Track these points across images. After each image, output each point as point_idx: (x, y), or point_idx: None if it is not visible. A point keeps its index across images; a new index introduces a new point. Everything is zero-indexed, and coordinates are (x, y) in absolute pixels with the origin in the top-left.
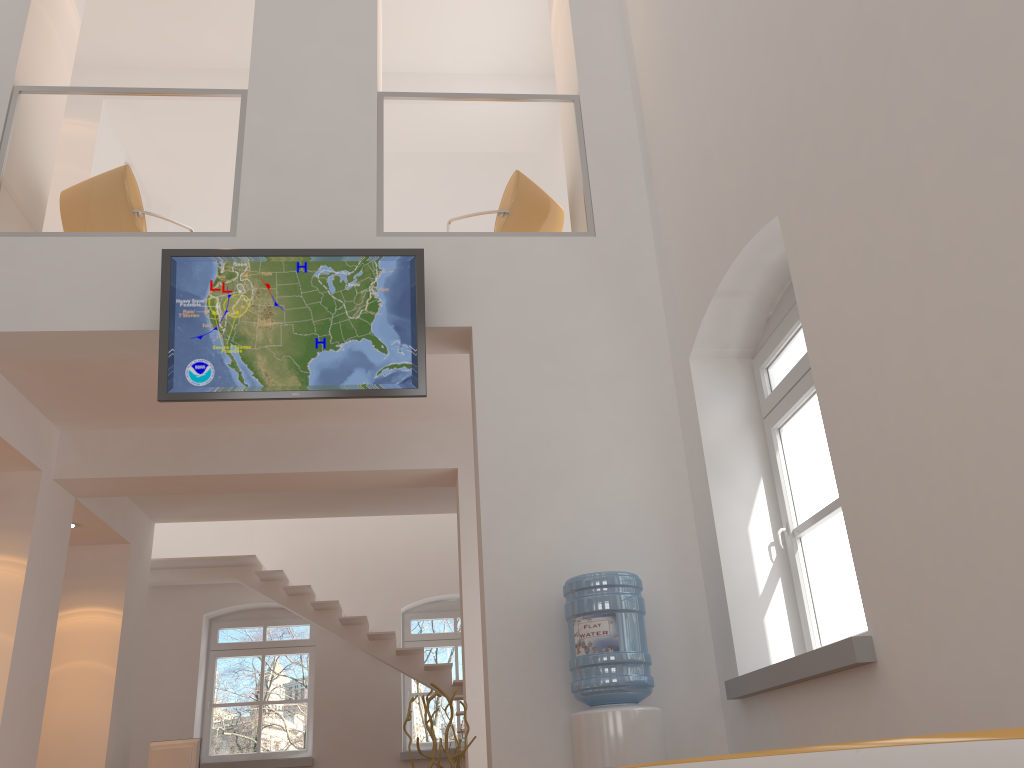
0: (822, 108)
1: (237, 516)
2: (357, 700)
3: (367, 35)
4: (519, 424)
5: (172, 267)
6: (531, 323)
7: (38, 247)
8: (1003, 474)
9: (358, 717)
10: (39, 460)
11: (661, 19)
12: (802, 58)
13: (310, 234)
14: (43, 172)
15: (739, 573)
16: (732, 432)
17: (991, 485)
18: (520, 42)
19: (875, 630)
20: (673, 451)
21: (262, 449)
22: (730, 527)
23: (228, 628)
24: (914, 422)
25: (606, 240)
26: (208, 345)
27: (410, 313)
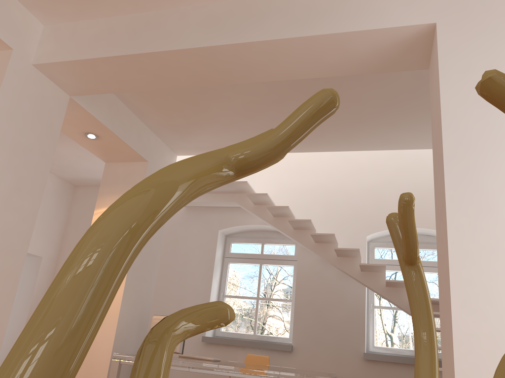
0: None
1: None
2: (328, 305)
3: None
4: None
5: None
6: None
7: None
8: None
9: (329, 319)
10: (8, 37)
11: None
12: None
13: None
14: None
15: None
16: None
17: None
18: None
19: None
20: None
21: (210, 24)
22: None
23: (237, 243)
24: None
25: None
26: None
27: None
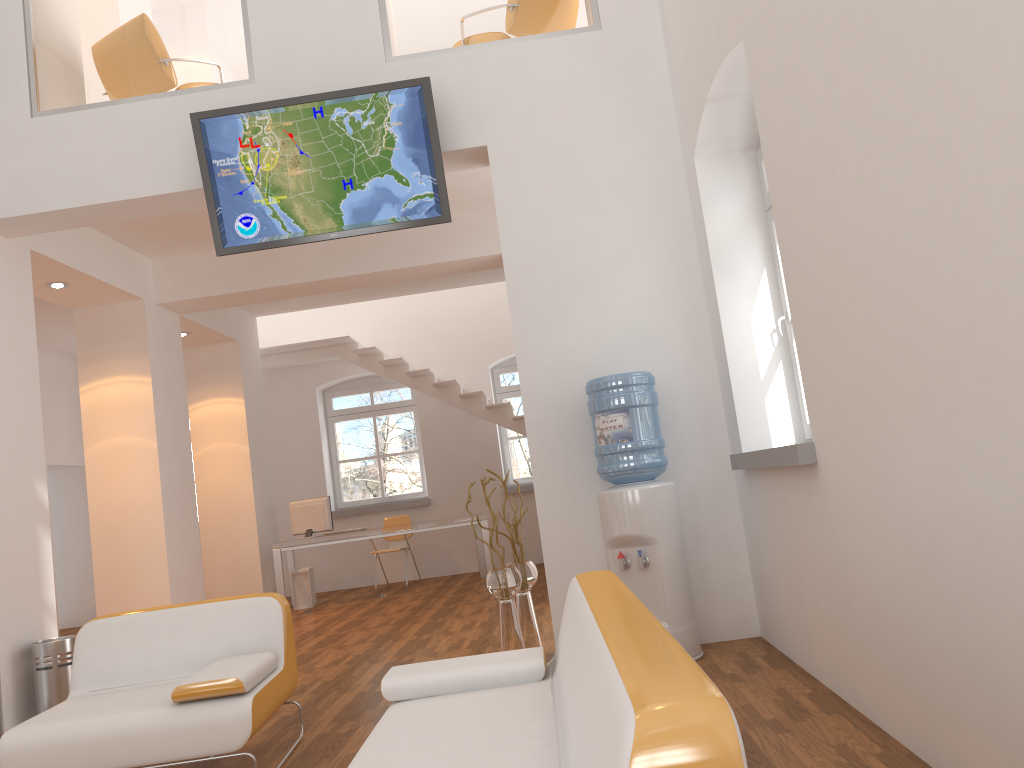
0: None
1: (326, 304)
2: (460, 448)
3: None
4: (539, 237)
5: (202, 130)
6: (543, 134)
7: (83, 121)
8: (881, 338)
9: (463, 462)
10: (139, 291)
11: None
12: None
13: (323, 70)
14: (69, 42)
15: (743, 361)
16: (737, 228)
17: (875, 345)
18: None
19: (815, 438)
20: (686, 246)
21: (329, 256)
22: (734, 319)
23: (340, 397)
24: (832, 275)
25: (612, 32)
26: (249, 200)
27: (425, 144)
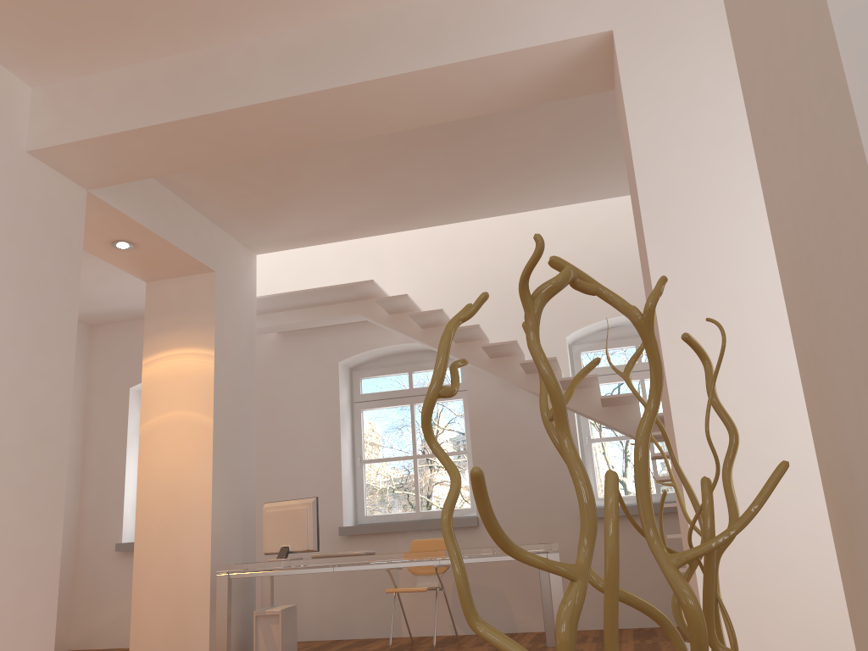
0: None
1: (343, 233)
2: (523, 449)
3: None
4: None
5: None
6: None
7: None
8: None
9: (526, 469)
10: None
11: None
12: None
13: None
14: None
15: None
16: None
17: None
18: None
19: None
20: None
21: (293, 61)
22: None
23: (370, 377)
24: None
25: None
26: None
27: None
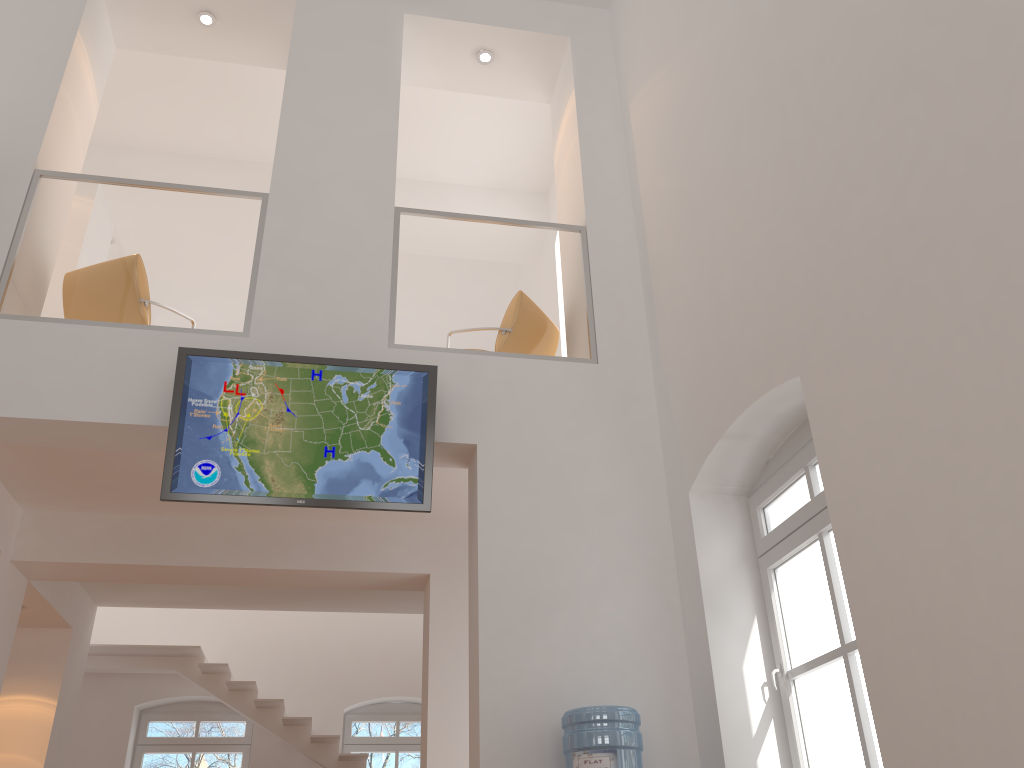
0: (853, 287)
1: (186, 604)
2: None
3: (387, 151)
4: (519, 545)
5: (187, 365)
6: (534, 445)
7: (47, 333)
8: None
9: None
10: None
11: (674, 168)
12: (833, 238)
13: (322, 340)
14: (58, 257)
15: (734, 712)
16: (728, 568)
17: None
18: (516, 161)
19: None
20: (667, 582)
21: (233, 542)
22: (725, 665)
23: (159, 721)
24: (947, 597)
25: (608, 368)
26: (216, 446)
27: (420, 428)
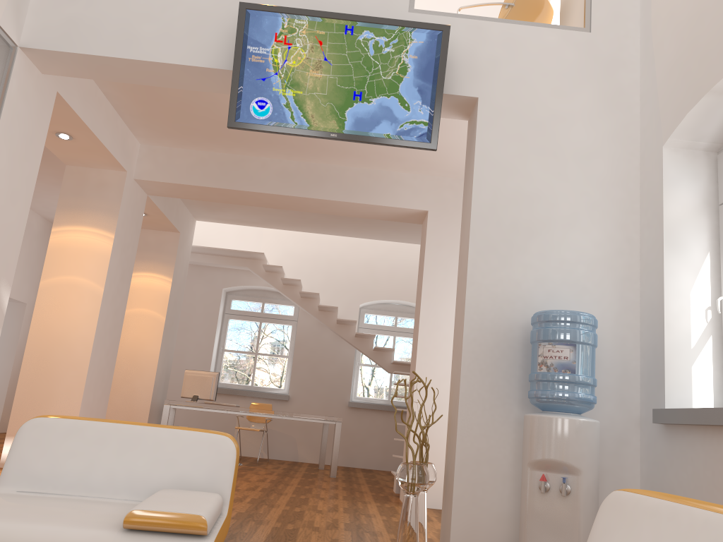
0: None
1: (254, 224)
2: (322, 362)
3: None
4: (507, 183)
5: (246, 18)
6: (527, 101)
7: None
8: None
9: (322, 374)
10: (125, 164)
11: None
12: None
13: (354, 4)
14: None
15: (678, 327)
16: (690, 213)
17: None
18: None
19: None
20: (630, 221)
21: (284, 177)
22: (676, 290)
23: (238, 300)
24: None
25: (599, 37)
26: (269, 87)
27: (432, 80)
